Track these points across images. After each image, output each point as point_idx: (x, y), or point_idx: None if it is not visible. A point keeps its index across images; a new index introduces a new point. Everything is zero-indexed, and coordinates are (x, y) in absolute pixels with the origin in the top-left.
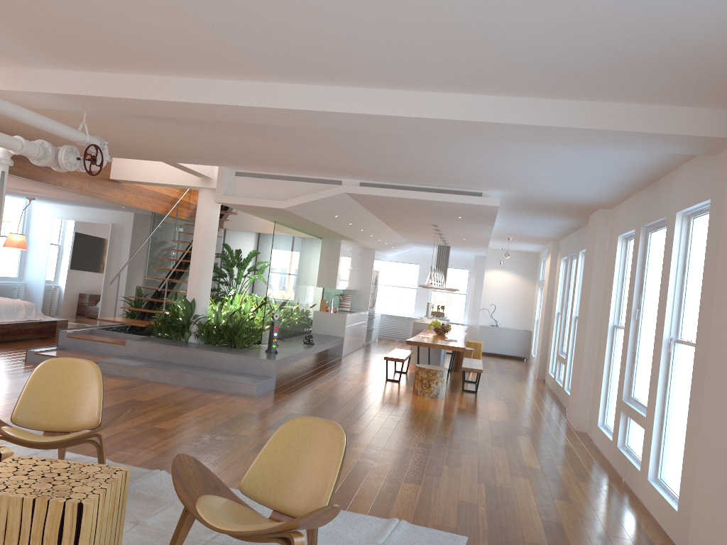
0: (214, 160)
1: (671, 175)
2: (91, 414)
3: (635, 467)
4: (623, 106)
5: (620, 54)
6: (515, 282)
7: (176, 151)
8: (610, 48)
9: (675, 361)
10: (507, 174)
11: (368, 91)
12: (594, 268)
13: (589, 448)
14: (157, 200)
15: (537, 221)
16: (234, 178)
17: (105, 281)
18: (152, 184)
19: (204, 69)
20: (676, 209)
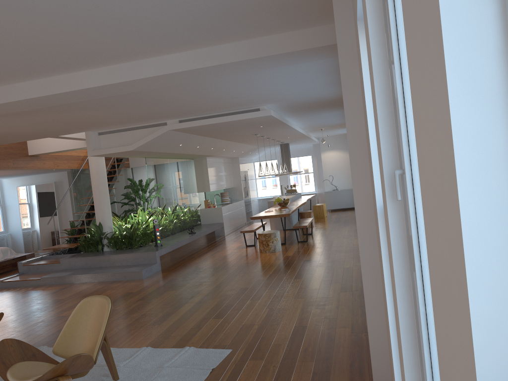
0: (77, 129)
1: None
2: None
3: None
4: (269, 37)
5: (223, 9)
6: (343, 157)
7: (47, 130)
8: (211, 7)
9: None
10: (258, 94)
11: (107, 68)
12: None
13: None
14: (71, 160)
15: (321, 115)
16: (98, 137)
17: (59, 220)
18: (57, 152)
19: None
20: None
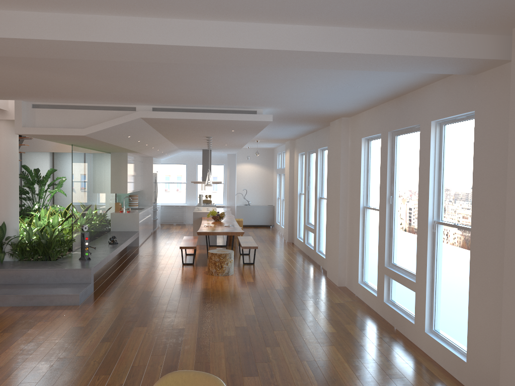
0: (10, 95)
1: (420, 91)
2: None
3: (407, 320)
4: (421, 33)
5: None
6: (259, 171)
7: None
8: None
9: (440, 239)
10: (285, 95)
11: (187, 23)
12: (341, 163)
13: (356, 302)
14: None
15: (287, 128)
16: (32, 110)
17: None
18: None
19: None
20: (431, 118)
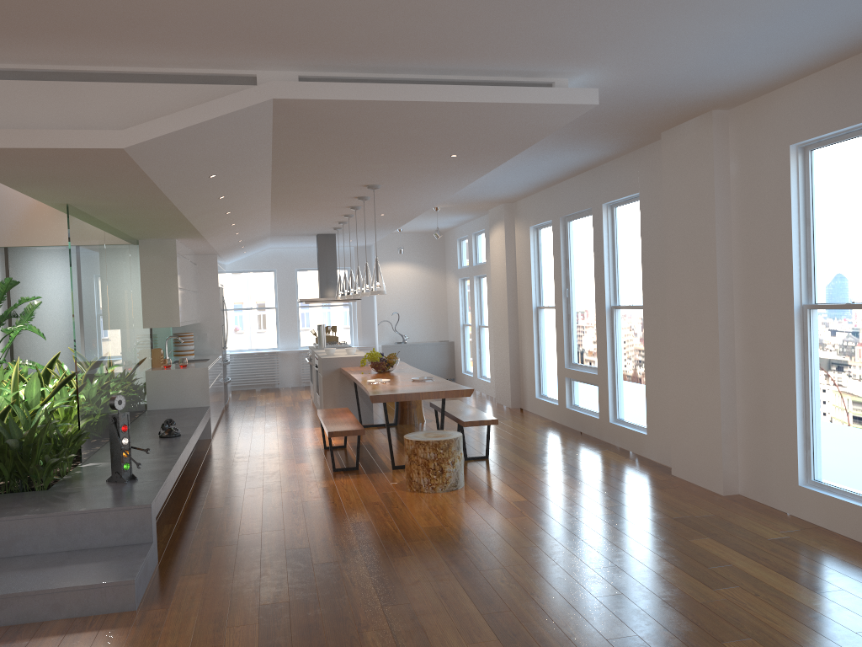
0: None
1: None
2: None
3: None
4: None
5: None
6: (419, 277)
7: None
8: None
9: None
10: (700, 1)
11: None
12: (717, 215)
13: (815, 533)
14: None
15: (543, 159)
16: None
17: None
18: None
19: None
20: None
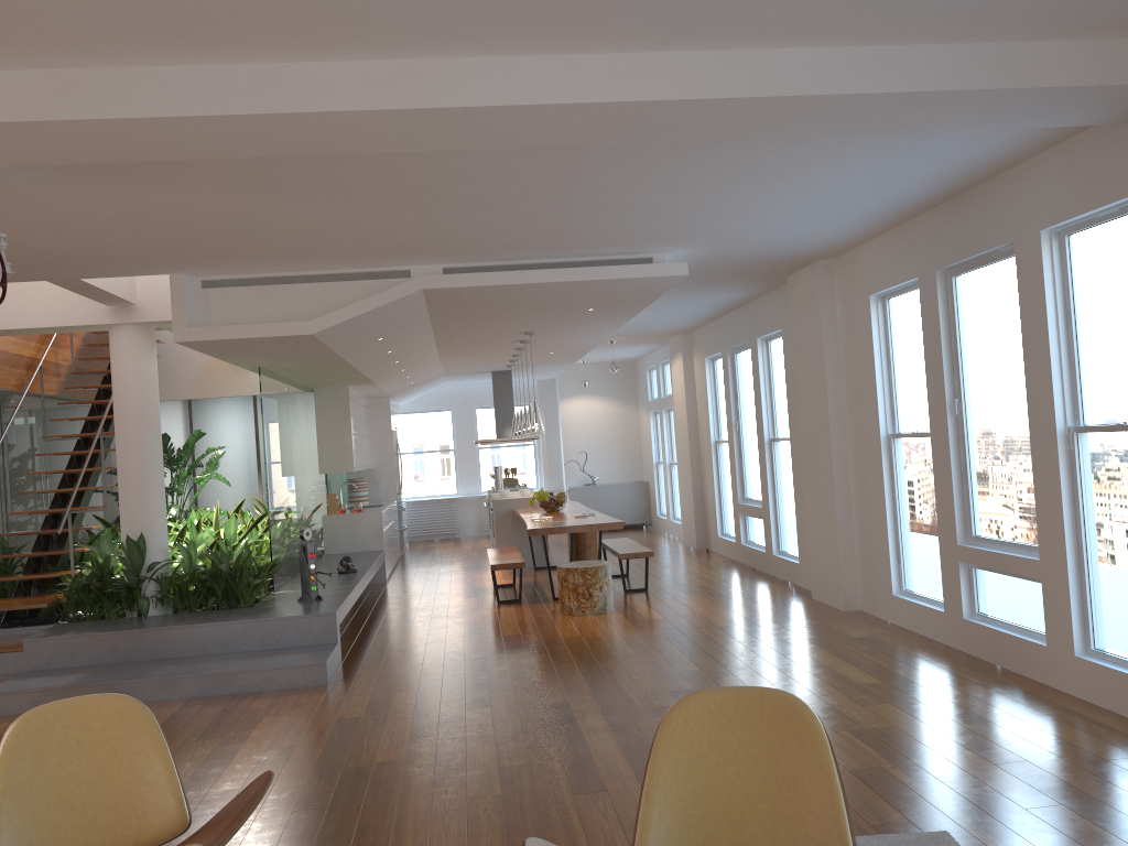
0: (170, 262)
1: (1006, 176)
2: (161, 807)
3: (1028, 642)
4: (1042, 45)
5: None
6: (609, 411)
7: (97, 251)
8: None
9: (1087, 462)
10: (728, 213)
11: (609, 59)
12: (826, 354)
13: (897, 633)
14: (4, 366)
15: (691, 300)
16: (202, 293)
17: None
18: (5, 332)
19: (282, 36)
20: (1040, 225)
